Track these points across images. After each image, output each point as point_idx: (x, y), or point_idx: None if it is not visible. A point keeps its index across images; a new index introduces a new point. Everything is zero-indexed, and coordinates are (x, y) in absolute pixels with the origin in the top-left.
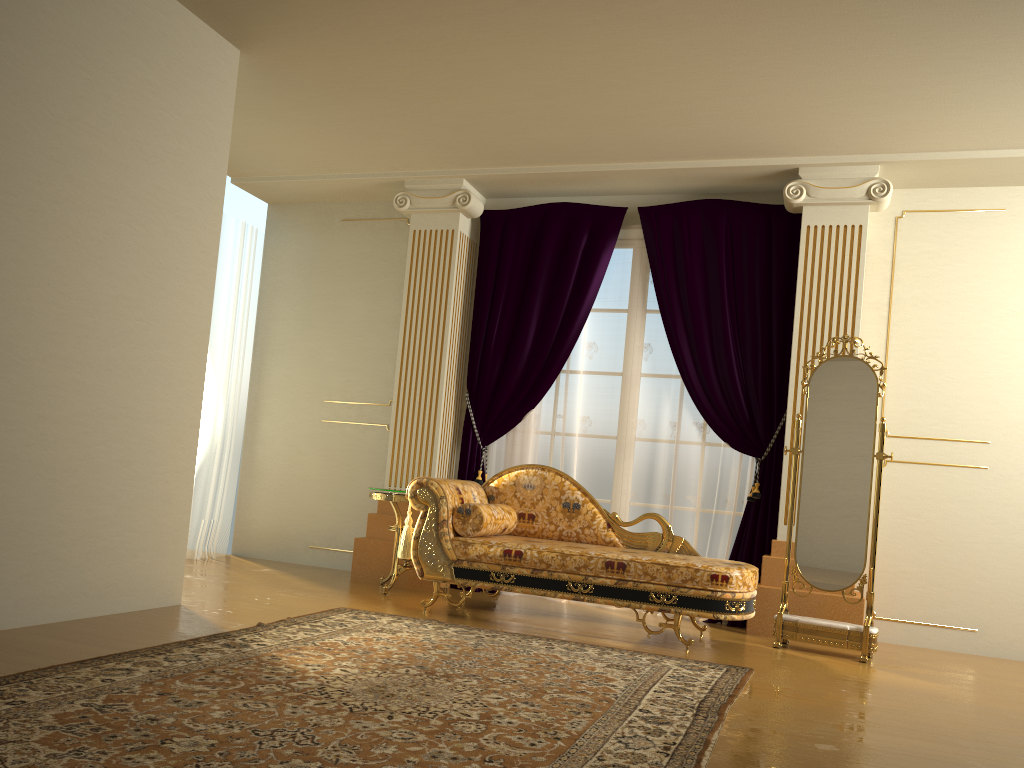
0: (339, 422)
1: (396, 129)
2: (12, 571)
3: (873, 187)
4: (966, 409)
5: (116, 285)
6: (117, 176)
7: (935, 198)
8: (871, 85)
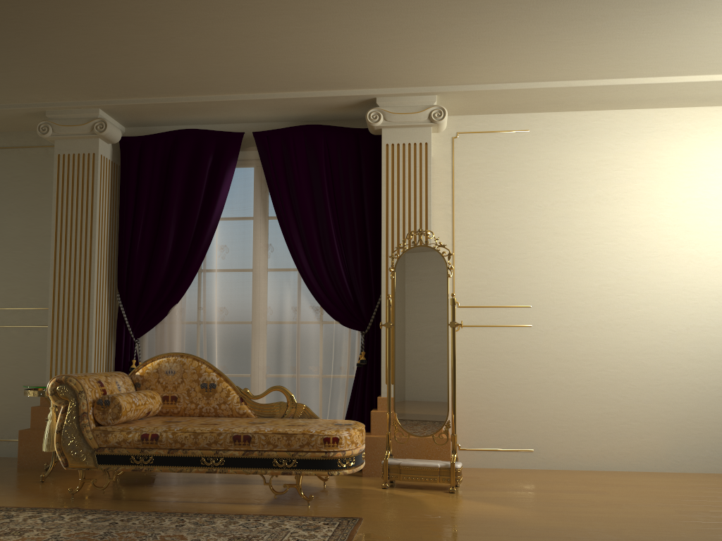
0: (5, 326)
1: (22, 60)
2: None
3: (433, 112)
4: (513, 282)
5: None
6: None
7: (479, 122)
8: (423, 23)
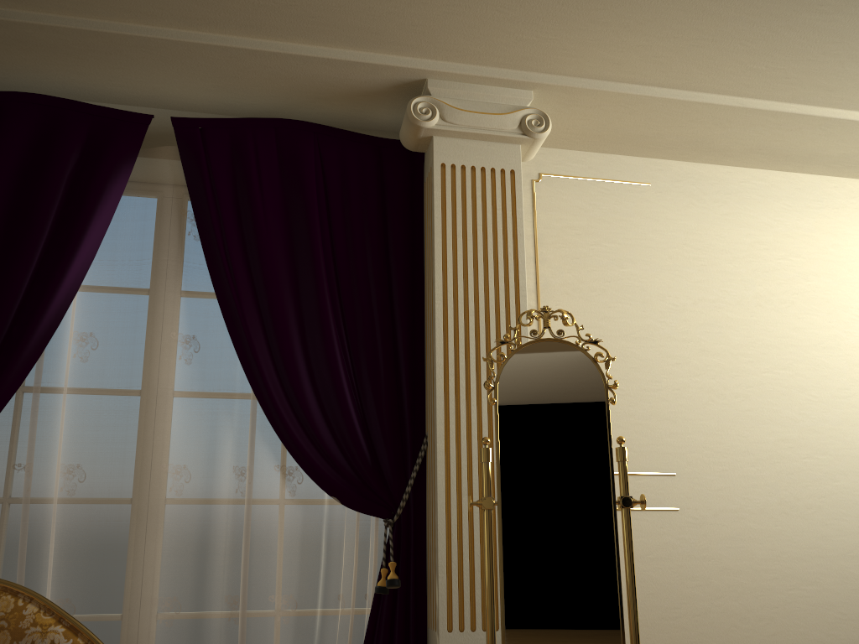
0: None
1: None
2: None
3: (528, 118)
4: (643, 431)
5: None
6: None
7: (574, 162)
8: None
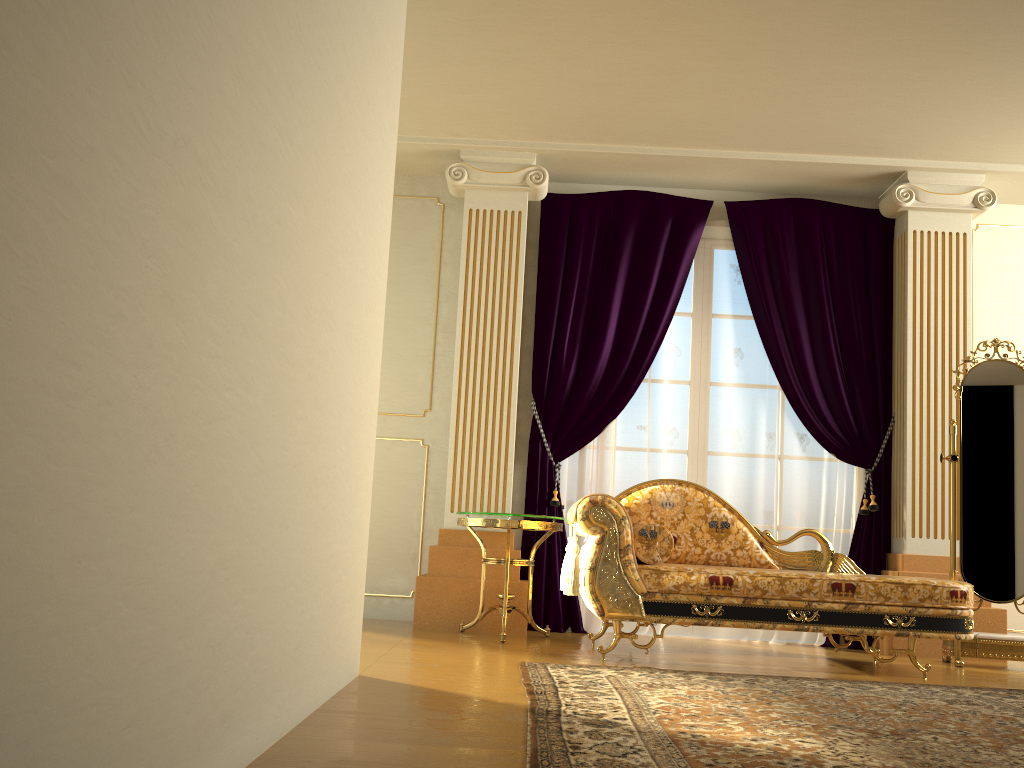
0: None
1: (510, 80)
2: (291, 642)
3: (979, 196)
4: None
5: (354, 217)
6: (362, 62)
7: (1005, 214)
8: None
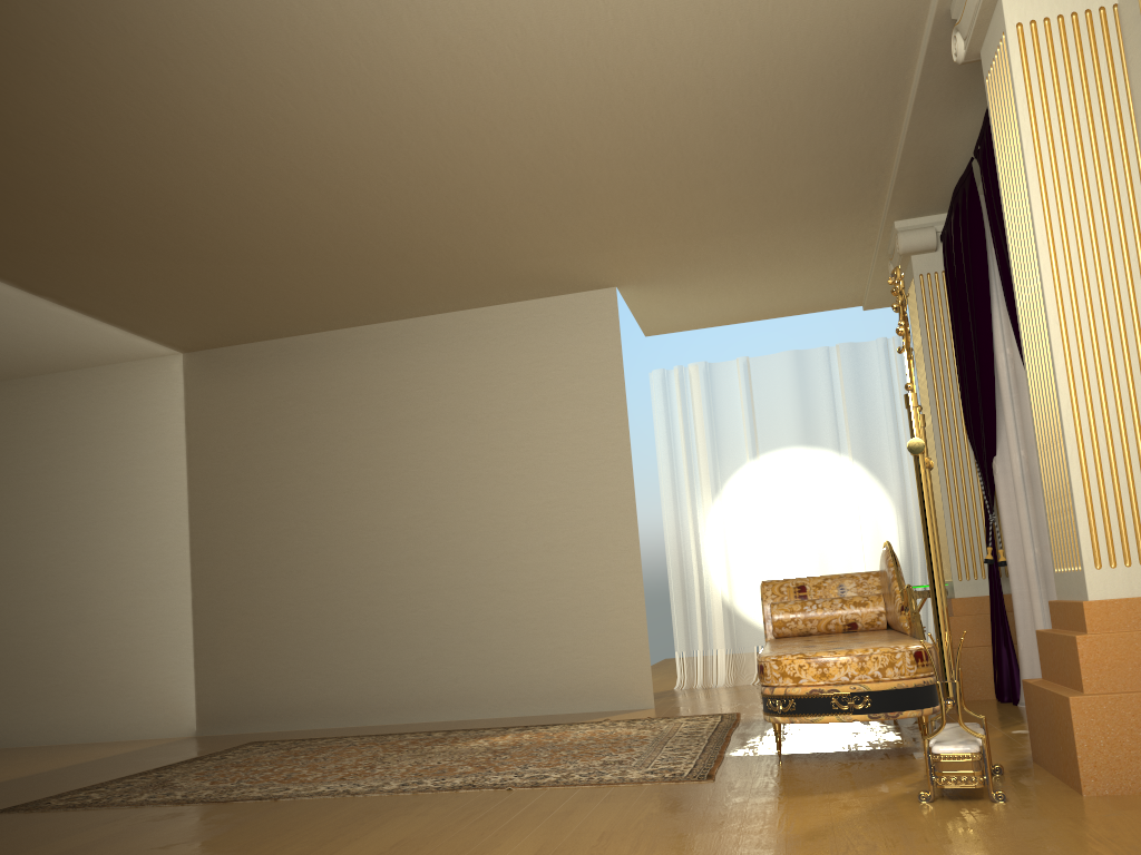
0: None
1: (767, 243)
2: (502, 683)
3: None
4: None
5: (540, 496)
6: (526, 430)
7: None
8: None
